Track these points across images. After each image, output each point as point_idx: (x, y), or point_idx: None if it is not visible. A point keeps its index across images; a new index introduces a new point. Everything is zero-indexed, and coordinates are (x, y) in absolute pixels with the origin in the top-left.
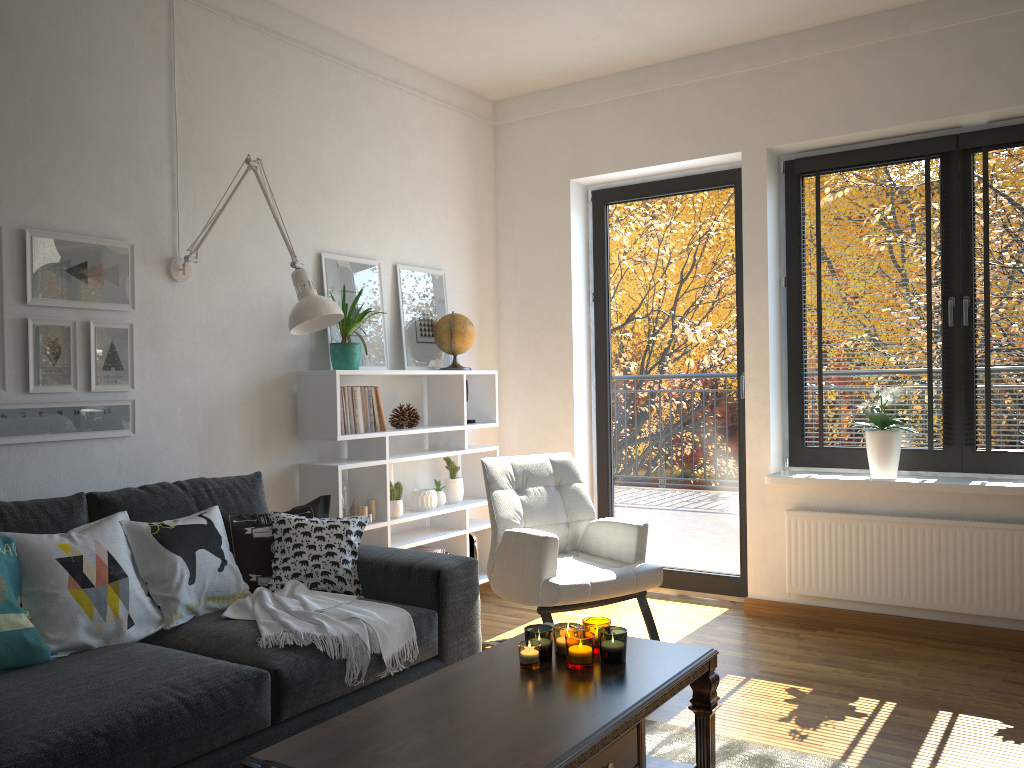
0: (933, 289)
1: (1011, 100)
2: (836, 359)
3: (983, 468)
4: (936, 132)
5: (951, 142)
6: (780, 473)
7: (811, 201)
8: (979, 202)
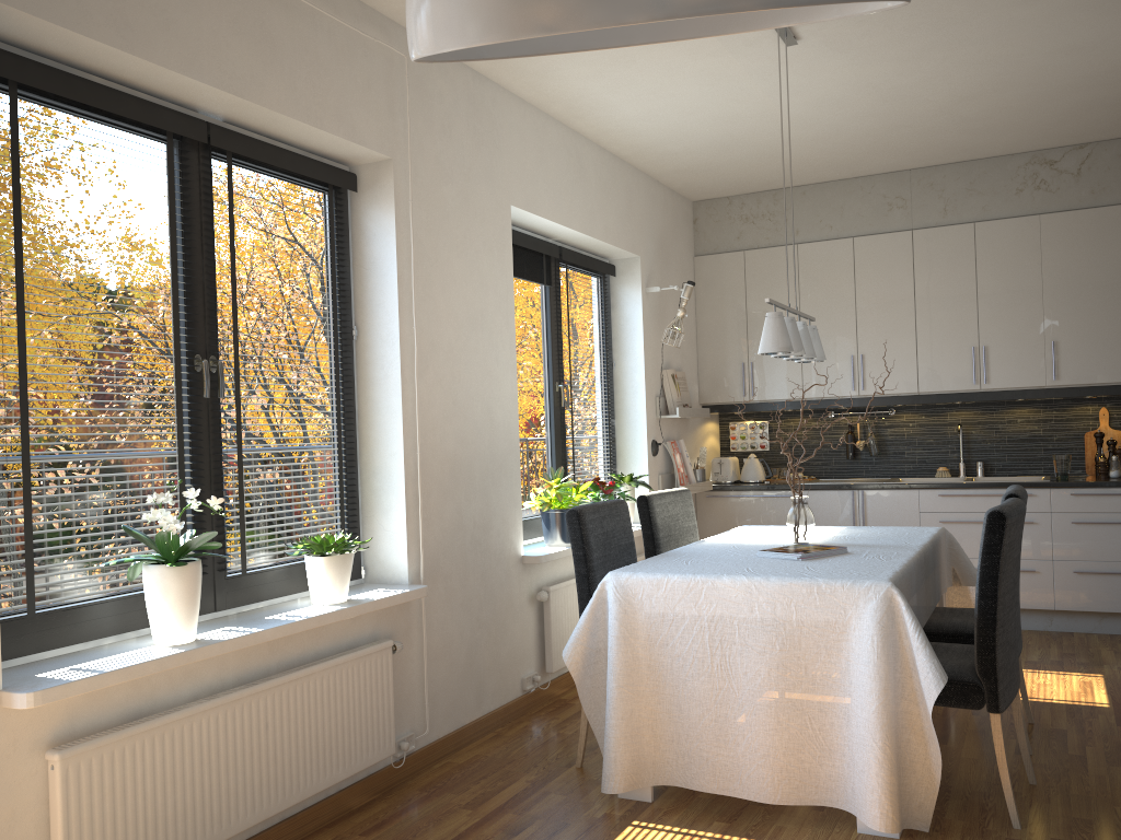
0: (169, 340)
1: (294, 111)
2: (39, 446)
3: (236, 600)
4: (171, 105)
5: (203, 130)
6: (3, 683)
7: (0, 136)
8: (214, 227)
